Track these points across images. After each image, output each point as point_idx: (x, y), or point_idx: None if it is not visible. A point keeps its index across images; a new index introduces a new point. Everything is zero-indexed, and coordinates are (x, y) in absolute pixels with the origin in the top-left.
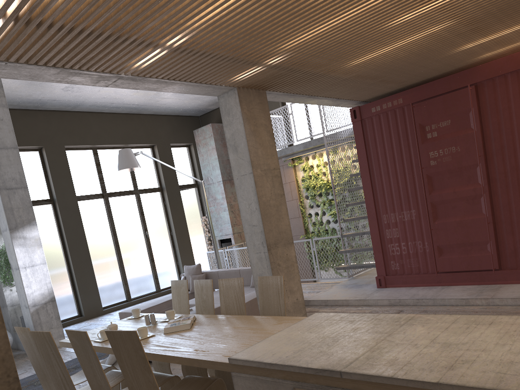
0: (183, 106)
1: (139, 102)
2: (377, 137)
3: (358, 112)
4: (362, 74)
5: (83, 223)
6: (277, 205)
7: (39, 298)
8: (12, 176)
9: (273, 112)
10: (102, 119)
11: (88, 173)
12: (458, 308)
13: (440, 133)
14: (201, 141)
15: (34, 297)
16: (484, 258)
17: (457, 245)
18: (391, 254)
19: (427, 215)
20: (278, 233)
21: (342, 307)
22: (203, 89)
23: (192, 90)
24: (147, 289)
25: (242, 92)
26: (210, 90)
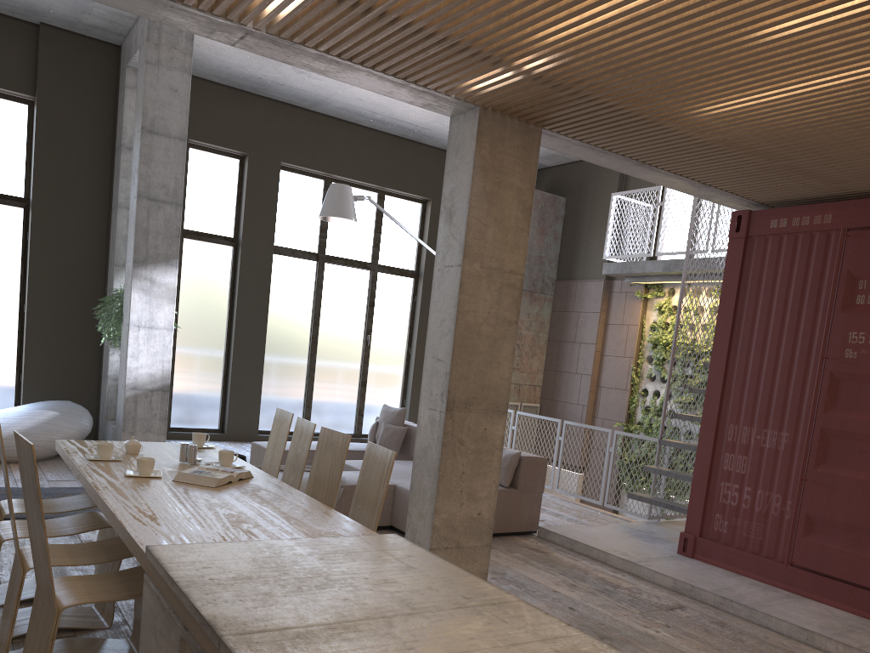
0: None
1: (419, 121)
2: (764, 278)
3: (744, 222)
4: (737, 141)
5: (272, 290)
6: (495, 337)
7: (144, 380)
8: (163, 182)
9: (640, 196)
10: (355, 135)
11: (306, 215)
12: (787, 643)
13: None
14: None
15: (137, 375)
16: None
17: (845, 525)
18: (721, 500)
19: (805, 449)
20: (478, 387)
21: (593, 562)
22: (417, 95)
23: (396, 92)
24: (340, 427)
25: (490, 119)
26: (430, 100)
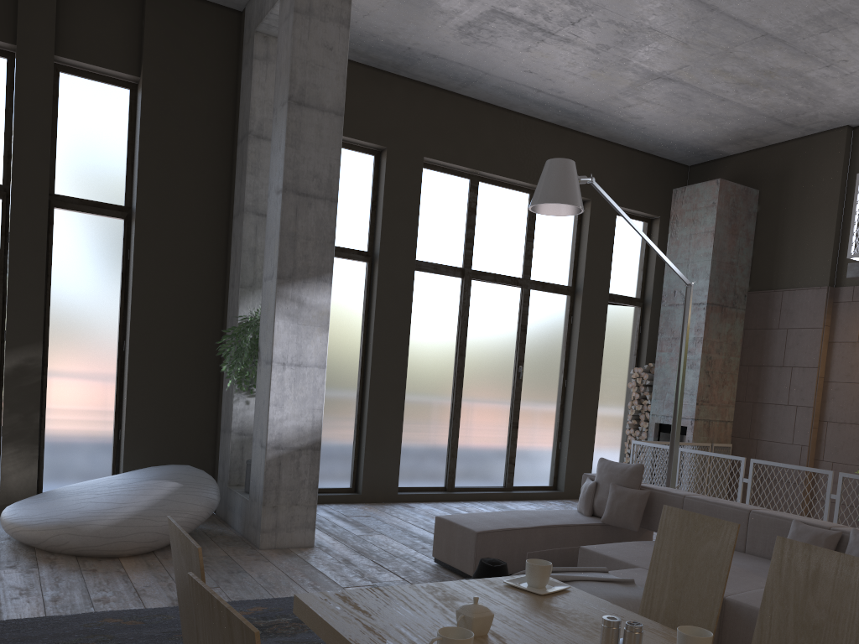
0: (670, 133)
1: (592, 100)
2: None
3: None
4: None
5: (412, 315)
6: None
7: (290, 436)
8: (315, 171)
9: None
10: (507, 123)
11: (449, 222)
12: None
13: None
14: (685, 213)
15: (282, 429)
16: None
17: None
18: None
19: None
20: None
21: None
22: None
23: None
24: (488, 479)
25: None
26: None
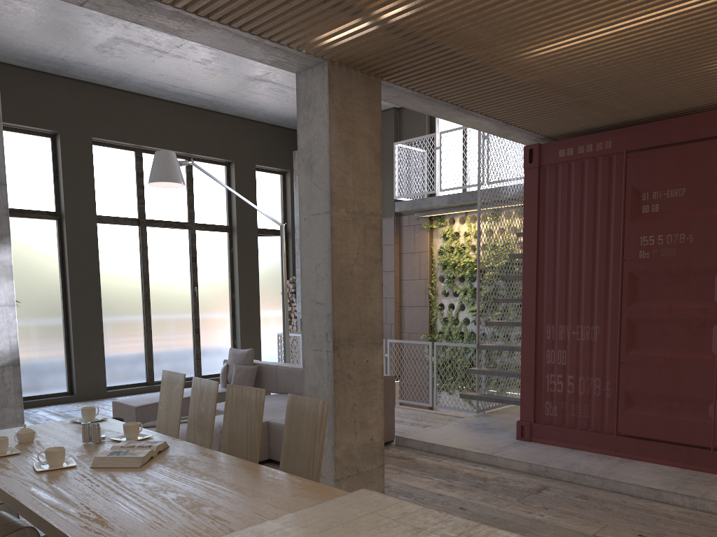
0: (283, 112)
1: (217, 92)
2: (560, 199)
3: (536, 154)
4: (550, 80)
5: (101, 257)
6: (365, 276)
7: None
8: None
9: (414, 144)
10: (158, 108)
11: (122, 185)
12: (642, 503)
13: (664, 208)
14: None
15: None
16: (699, 427)
17: (659, 396)
18: (549, 390)
19: (618, 338)
20: (357, 324)
21: (453, 460)
22: (268, 52)
23: (248, 50)
24: (181, 372)
25: (338, 72)
26: (281, 57)
